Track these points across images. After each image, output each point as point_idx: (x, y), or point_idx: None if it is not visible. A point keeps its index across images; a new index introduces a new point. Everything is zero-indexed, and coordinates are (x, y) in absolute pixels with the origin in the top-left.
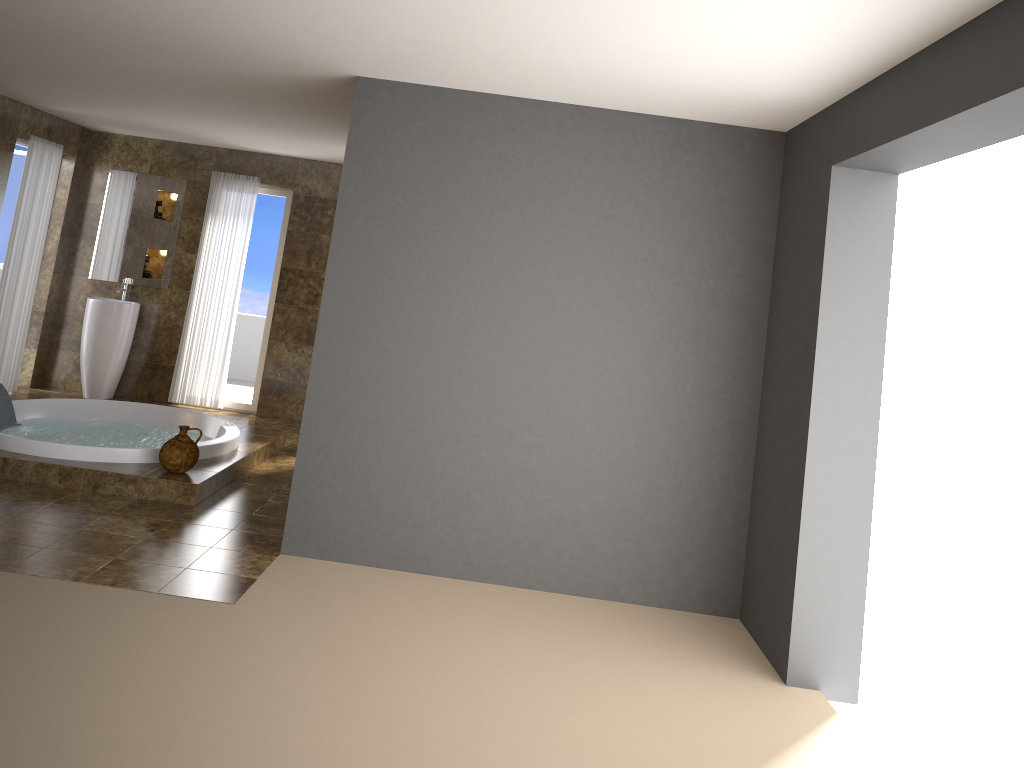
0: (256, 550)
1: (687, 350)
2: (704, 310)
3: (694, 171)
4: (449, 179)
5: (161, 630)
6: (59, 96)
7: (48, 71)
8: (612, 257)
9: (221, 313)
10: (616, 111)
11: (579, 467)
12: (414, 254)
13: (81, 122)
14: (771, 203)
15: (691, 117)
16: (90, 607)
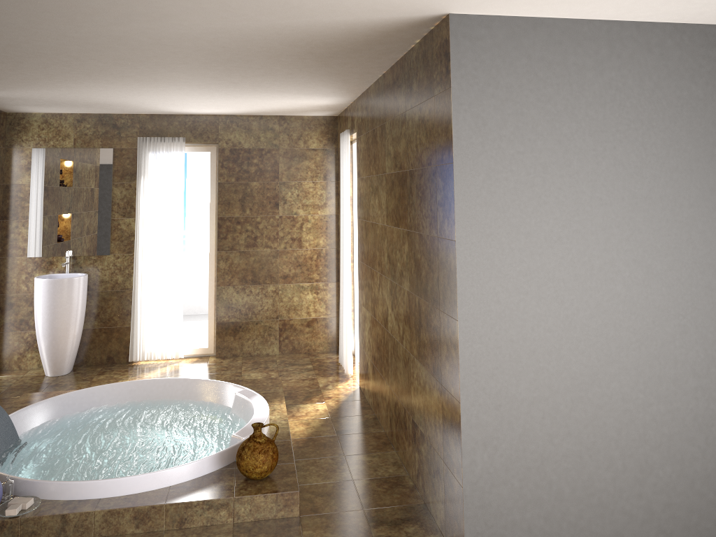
0: None
1: None
2: None
3: None
4: (565, 117)
5: None
6: (1, 80)
7: (16, 50)
8: None
9: (168, 269)
10: (711, 25)
11: None
12: (545, 204)
13: (1, 105)
14: None
15: None
16: None
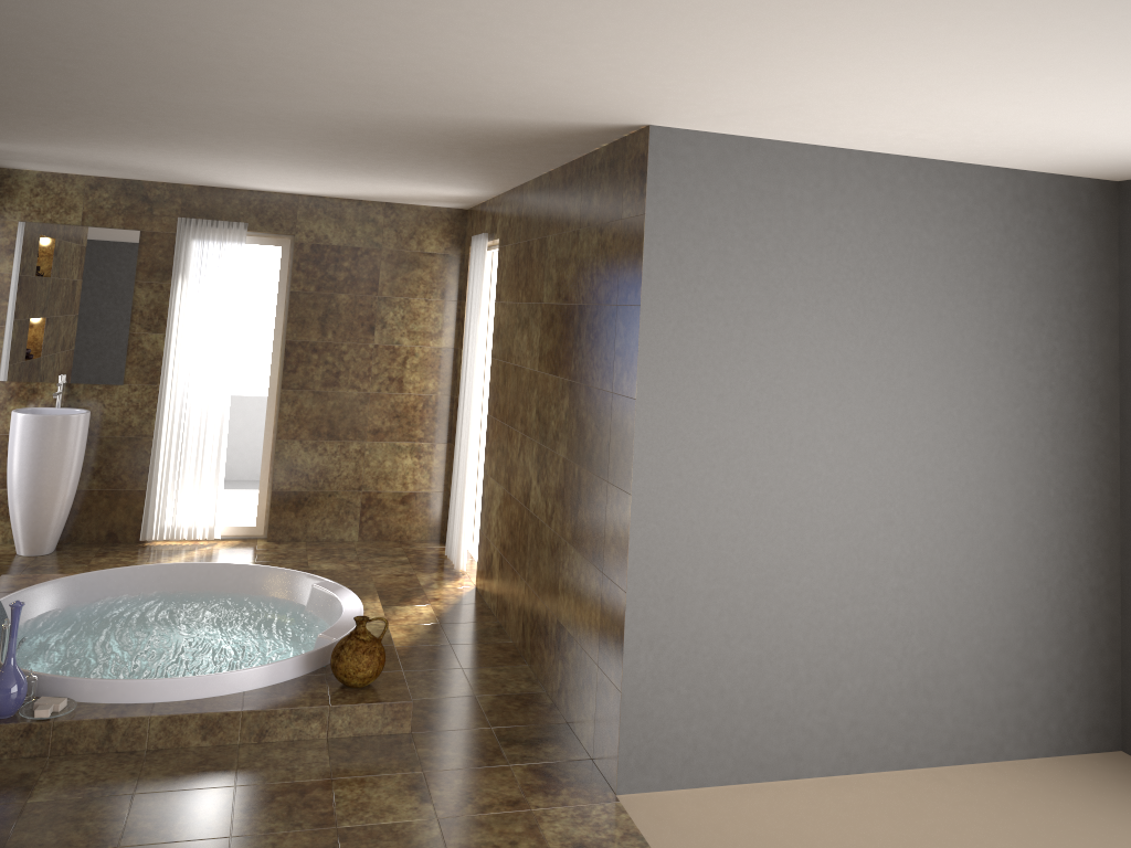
0: (584, 797)
1: (1046, 447)
2: (1058, 397)
3: (1035, 232)
4: (775, 259)
5: None
6: (17, 132)
7: (72, 106)
8: (963, 344)
9: (208, 411)
10: (951, 163)
11: (951, 607)
12: (743, 362)
13: None
14: (1111, 265)
15: (1033, 168)
16: None
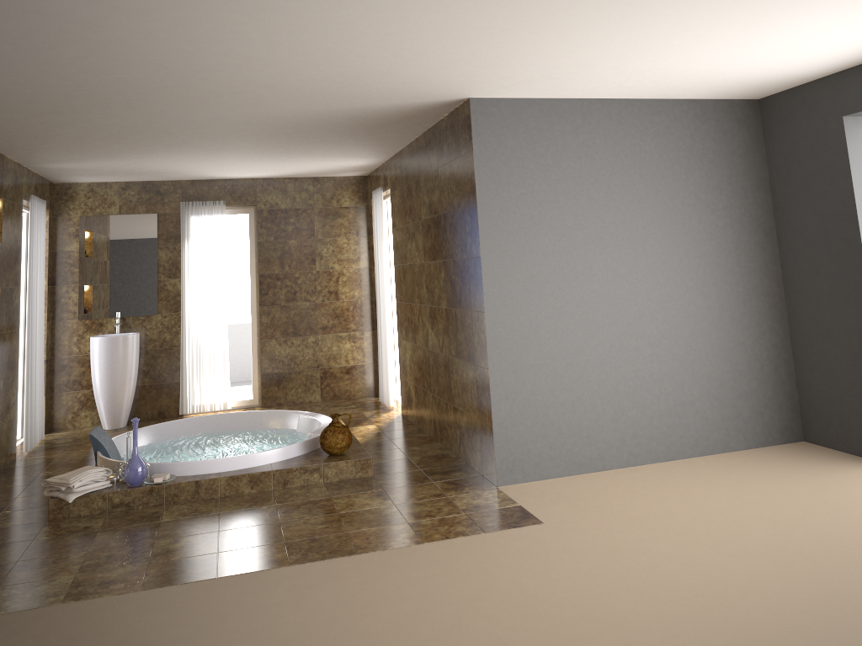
0: (478, 489)
1: (733, 262)
2: (737, 232)
3: (710, 135)
4: (553, 168)
5: (541, 552)
6: (87, 153)
7: (128, 130)
8: (673, 206)
9: (214, 325)
10: (653, 99)
11: (686, 362)
12: (541, 229)
13: (57, 176)
14: (760, 150)
15: (703, 97)
16: (467, 555)
